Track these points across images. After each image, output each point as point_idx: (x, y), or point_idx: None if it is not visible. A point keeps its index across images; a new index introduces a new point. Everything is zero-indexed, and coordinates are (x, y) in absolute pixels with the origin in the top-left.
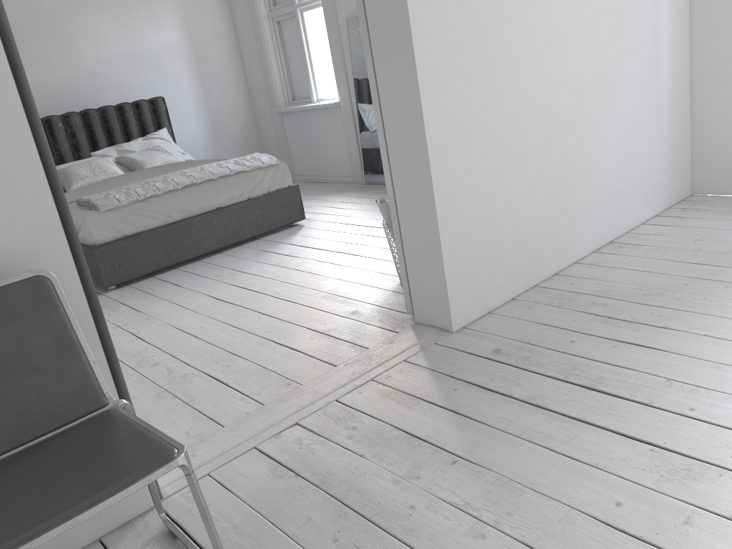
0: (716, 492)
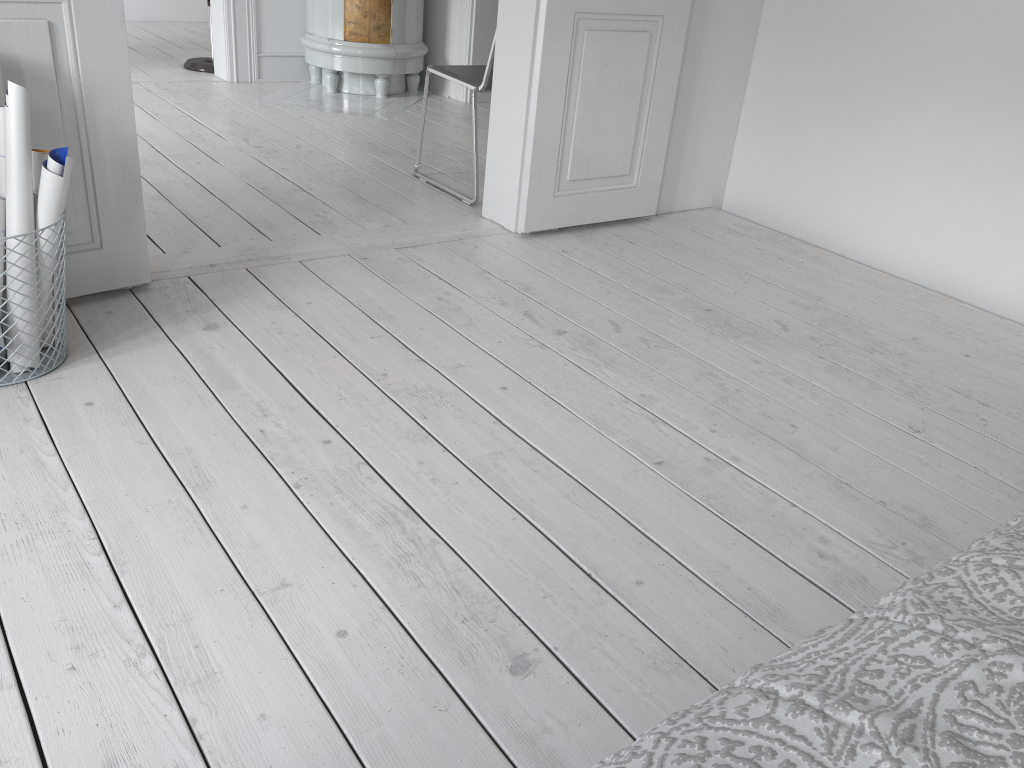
0: (145, 156)
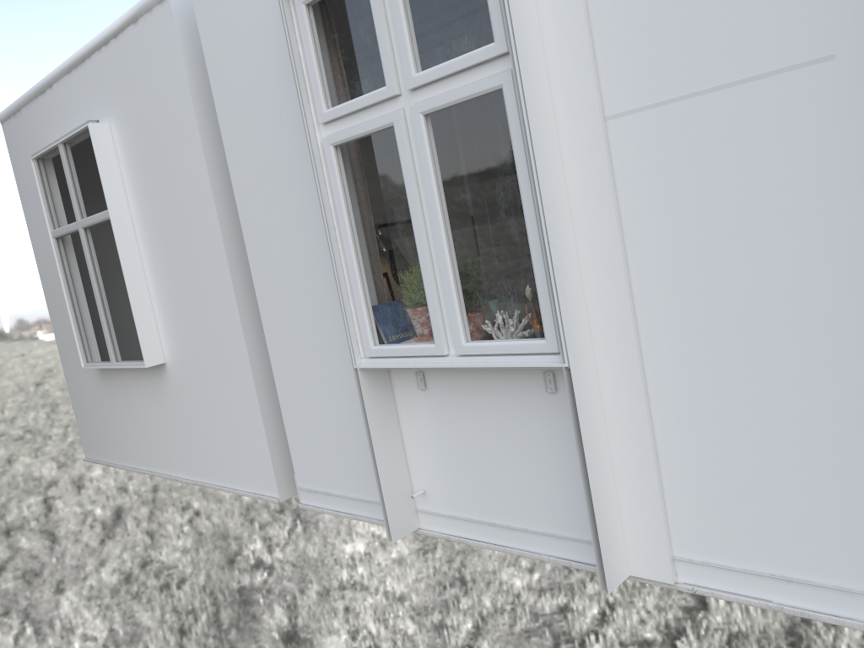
0: None
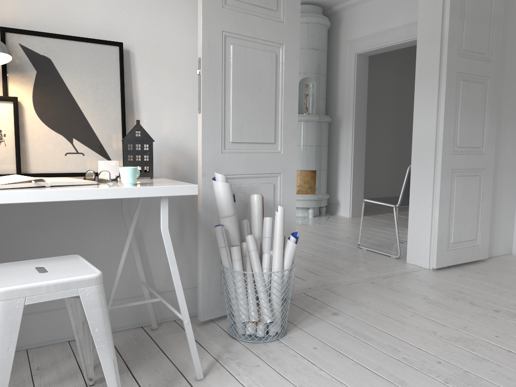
0: None
